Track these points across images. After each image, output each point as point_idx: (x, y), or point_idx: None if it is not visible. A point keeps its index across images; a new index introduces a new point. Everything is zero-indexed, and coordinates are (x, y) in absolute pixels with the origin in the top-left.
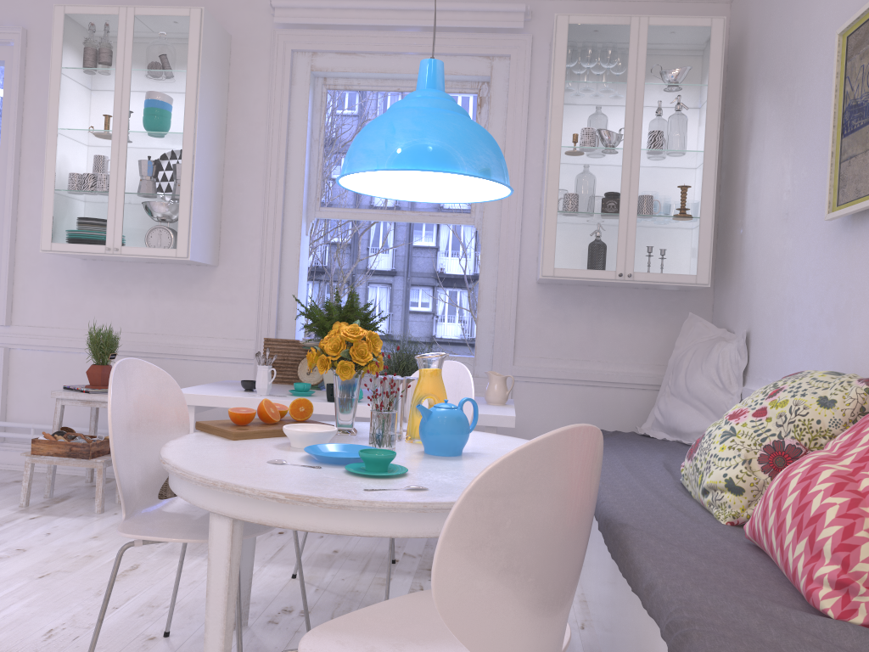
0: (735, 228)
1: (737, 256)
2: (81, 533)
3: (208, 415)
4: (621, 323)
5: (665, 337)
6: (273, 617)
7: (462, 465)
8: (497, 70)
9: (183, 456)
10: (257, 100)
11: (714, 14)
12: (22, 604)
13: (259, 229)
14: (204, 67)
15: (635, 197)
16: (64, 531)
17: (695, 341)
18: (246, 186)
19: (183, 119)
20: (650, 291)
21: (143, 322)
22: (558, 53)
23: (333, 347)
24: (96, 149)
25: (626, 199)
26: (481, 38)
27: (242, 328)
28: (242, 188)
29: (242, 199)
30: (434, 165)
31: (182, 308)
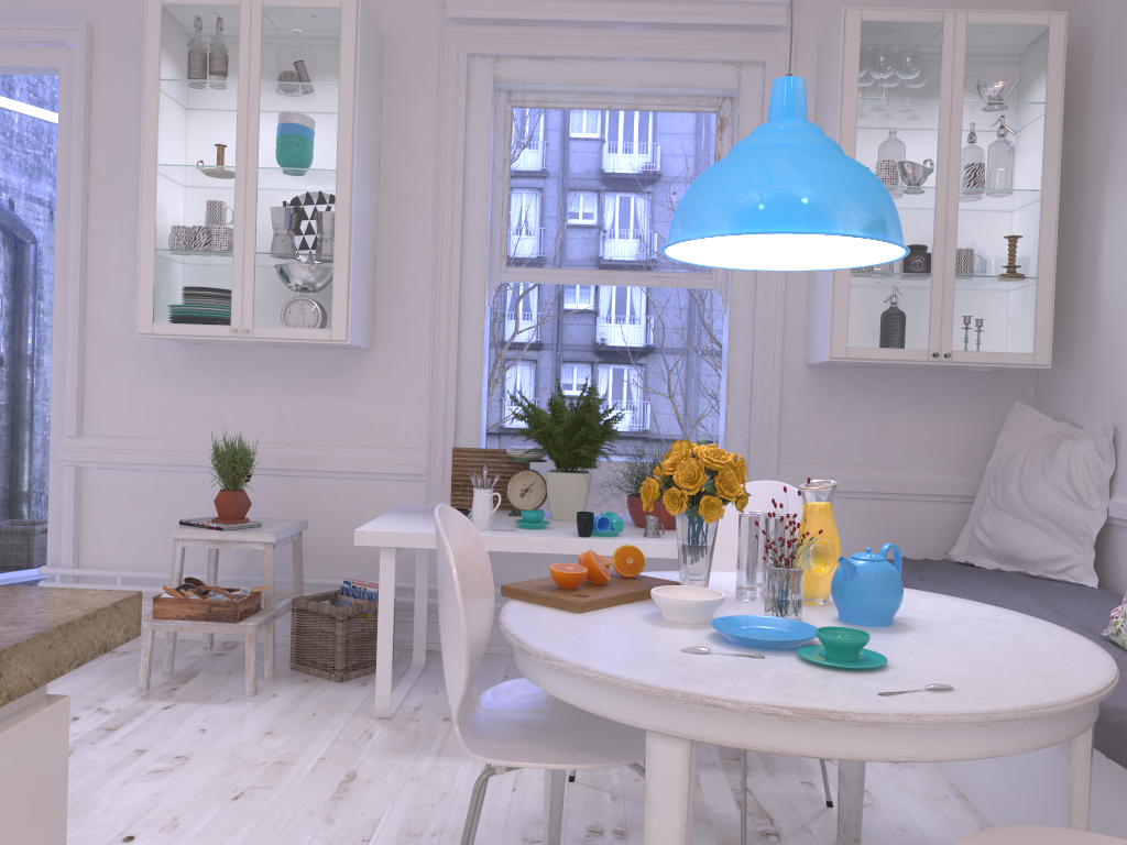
0: (1078, 291)
1: (1085, 328)
2: (246, 727)
3: (364, 552)
4: (917, 416)
5: (975, 433)
6: (584, 843)
7: (922, 641)
8: (747, 82)
9: (561, 646)
10: (421, 123)
11: (1034, 7)
12: (236, 843)
13: (428, 299)
14: (360, 79)
15: (952, 252)
16: (221, 725)
17: (1024, 439)
18: (409, 240)
19: (336, 150)
20: (955, 373)
21: (270, 427)
22: (849, 60)
23: (687, 477)
24: (213, 193)
25: (941, 255)
26: (727, 39)
27: (408, 434)
28: (403, 243)
29: (404, 258)
30: (833, 225)
31: (325, 408)
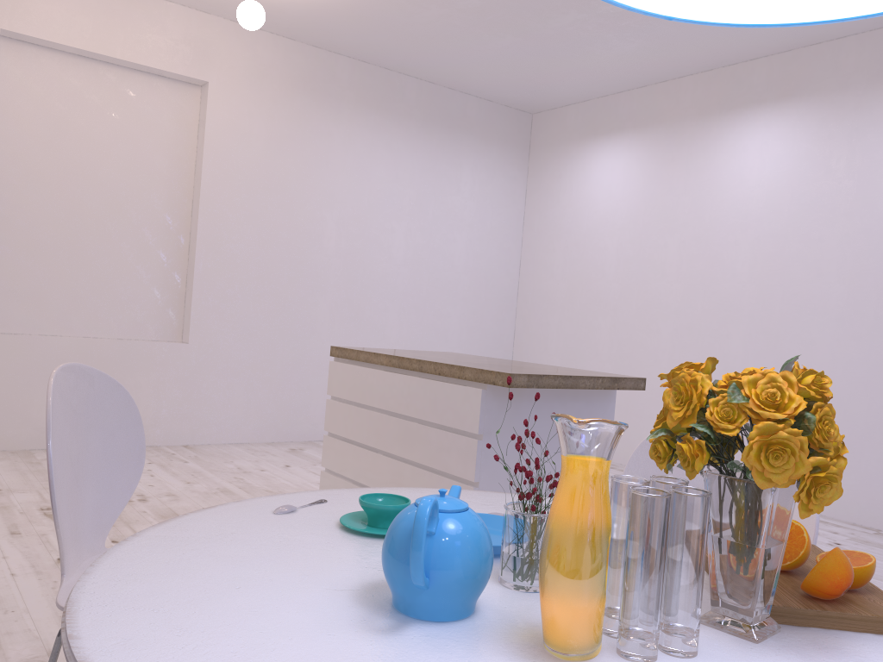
0: None
1: None
2: None
3: None
4: None
5: None
6: None
7: (329, 572)
8: None
9: None
10: None
11: None
12: None
13: None
14: None
15: None
16: None
17: None
18: None
19: None
20: None
21: None
22: None
23: None
24: None
25: None
26: None
27: None
28: None
29: None
30: None
31: None
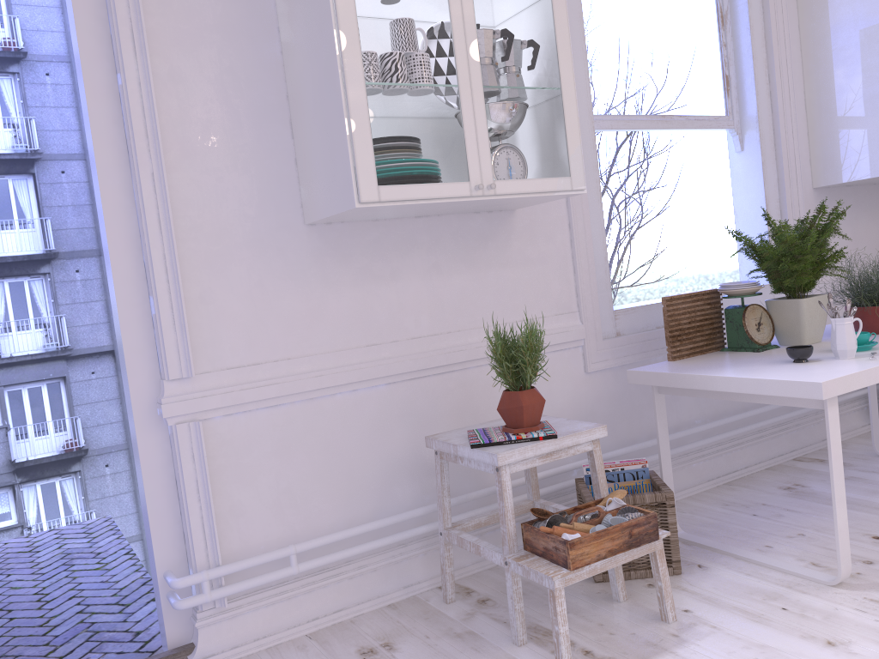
0: None
1: None
2: (798, 650)
3: None
4: (870, 222)
5: None
6: None
7: None
8: None
9: None
10: None
11: None
12: None
13: None
14: None
15: None
16: None
17: None
18: None
19: None
20: None
21: (428, 317)
22: None
23: None
24: (426, 5)
25: None
26: None
27: (559, 298)
28: None
29: None
30: None
31: (480, 283)
